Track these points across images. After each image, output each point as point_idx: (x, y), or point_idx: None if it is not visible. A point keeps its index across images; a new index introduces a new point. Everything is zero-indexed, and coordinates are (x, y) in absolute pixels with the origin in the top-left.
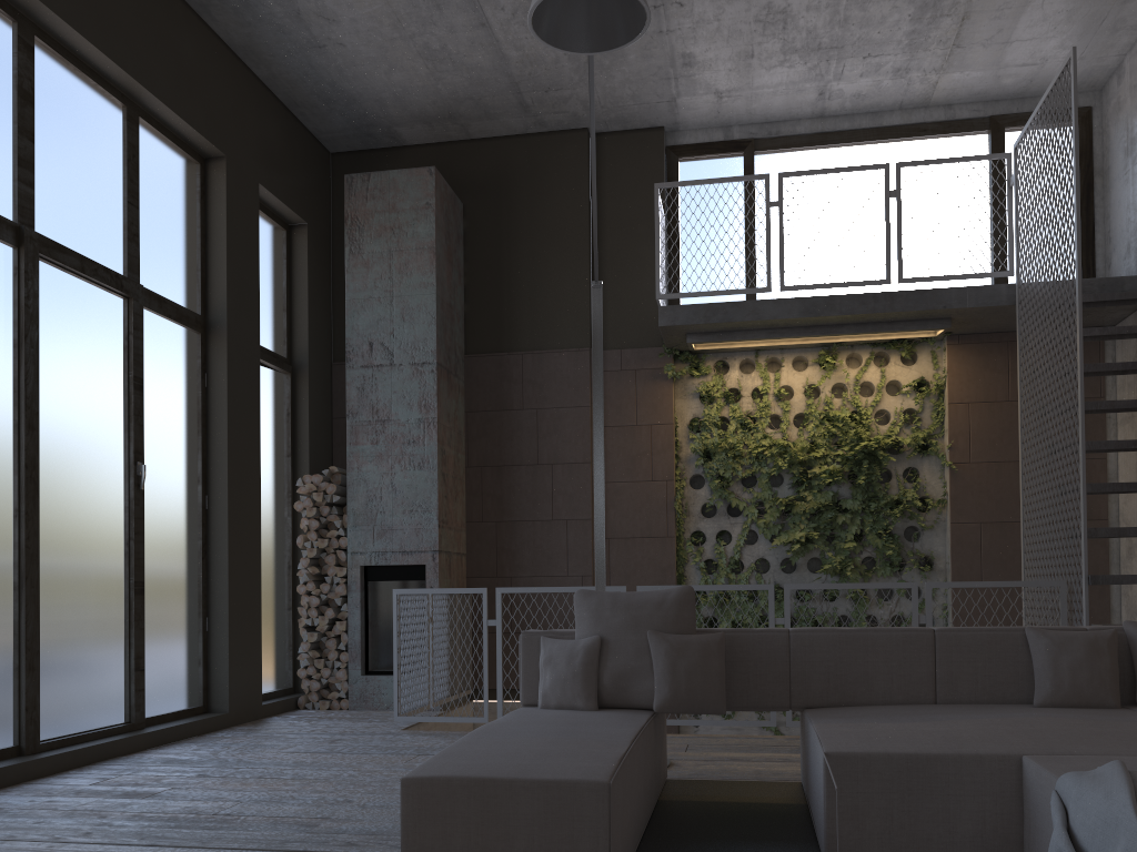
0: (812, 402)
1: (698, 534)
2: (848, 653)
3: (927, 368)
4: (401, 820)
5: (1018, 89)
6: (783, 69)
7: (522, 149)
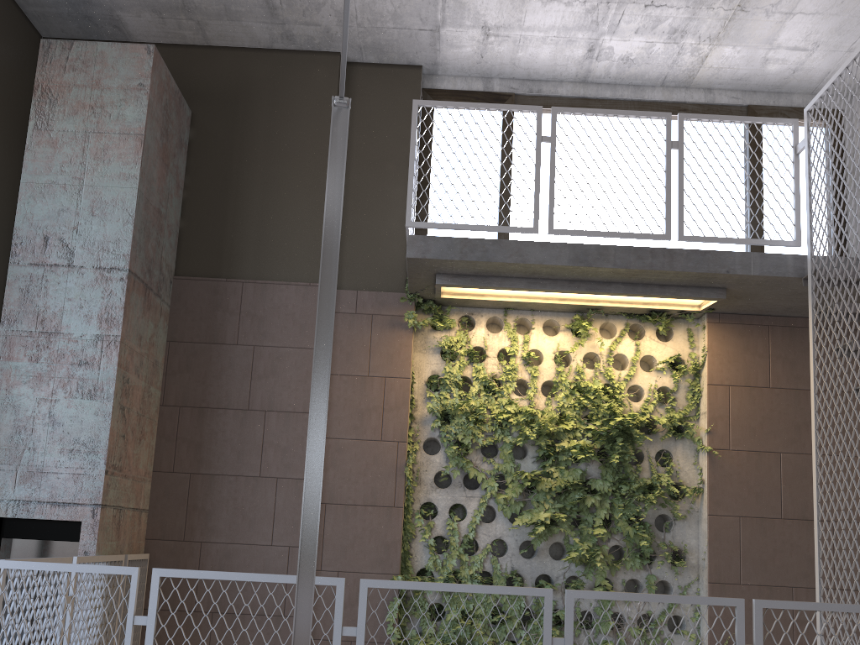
0: (563, 369)
1: (429, 506)
2: None
3: (683, 346)
4: None
5: (779, 80)
6: (560, 6)
7: (265, 63)
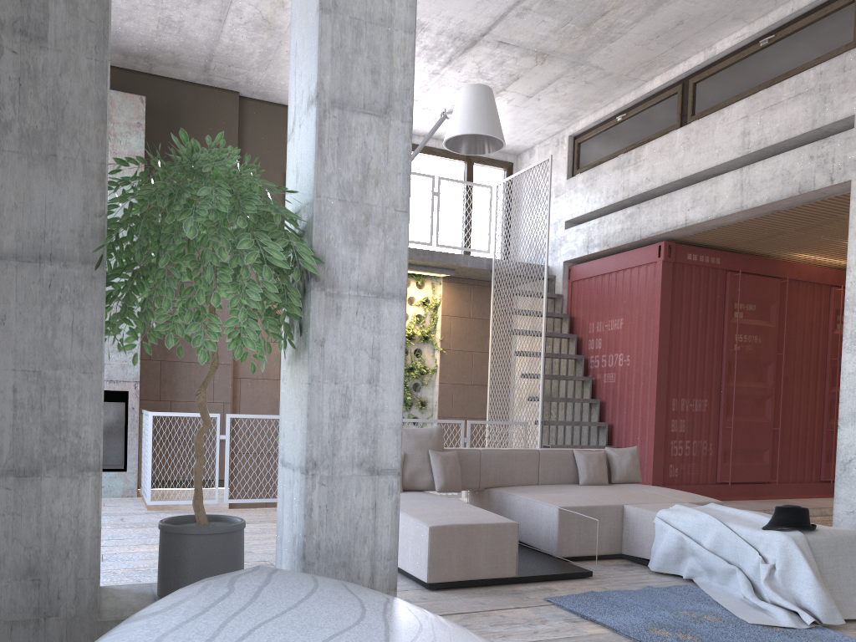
0: None
1: None
2: (505, 461)
3: (429, 292)
4: (429, 547)
5: None
6: None
7: (190, 93)
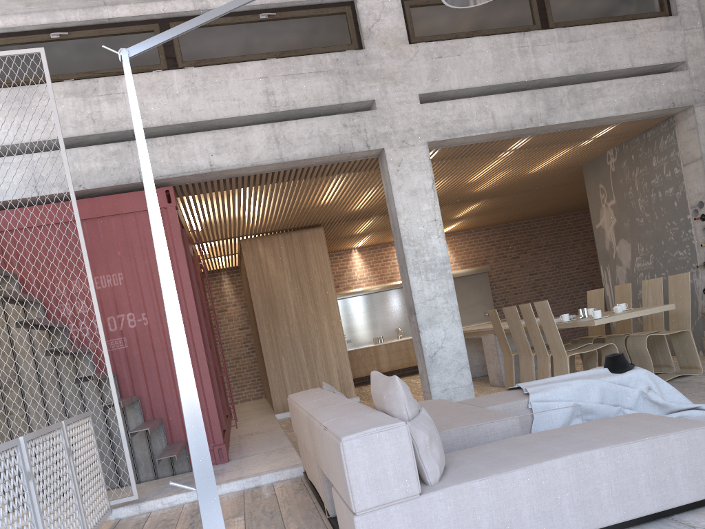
0: None
1: None
2: None
3: None
4: None
5: None
6: None
7: None
